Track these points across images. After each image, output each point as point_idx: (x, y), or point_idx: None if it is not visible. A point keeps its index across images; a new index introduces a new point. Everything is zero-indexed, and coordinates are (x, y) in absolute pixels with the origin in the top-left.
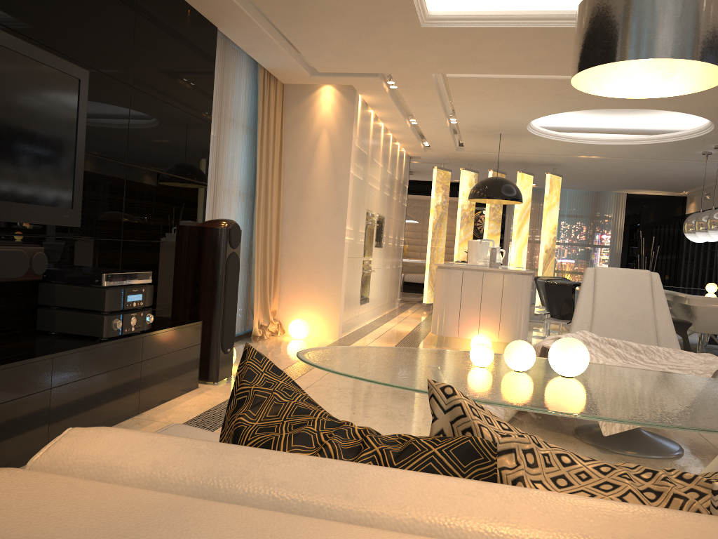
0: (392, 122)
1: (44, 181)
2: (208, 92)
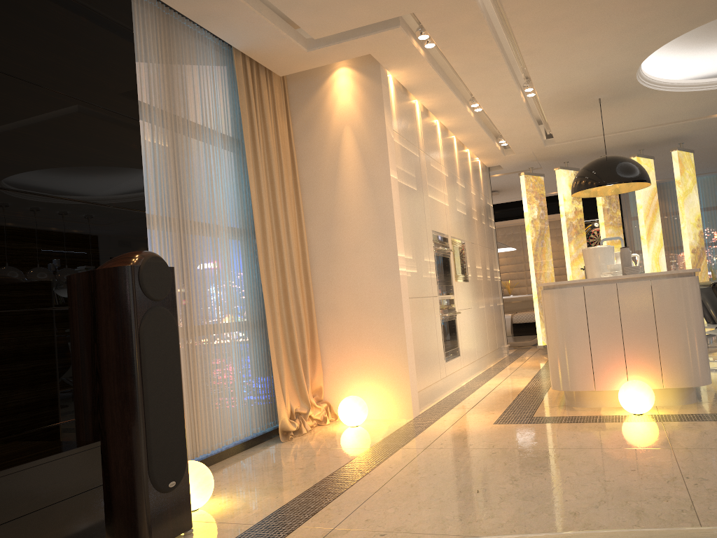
0: (448, 113)
1: None
2: (124, 73)
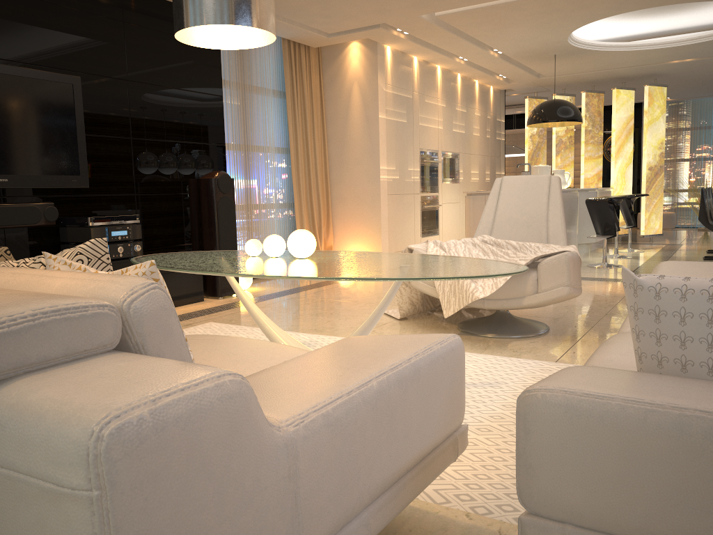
0: (442, 62)
1: (51, 158)
2: (215, 71)
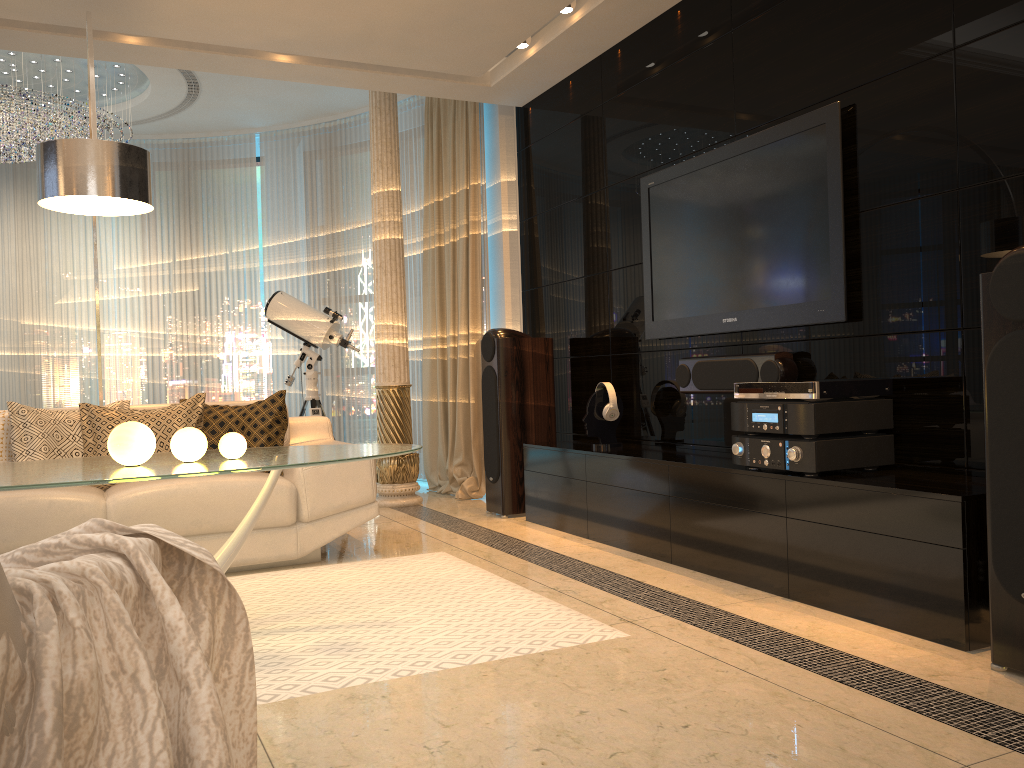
0: None
1: (791, 274)
2: None
